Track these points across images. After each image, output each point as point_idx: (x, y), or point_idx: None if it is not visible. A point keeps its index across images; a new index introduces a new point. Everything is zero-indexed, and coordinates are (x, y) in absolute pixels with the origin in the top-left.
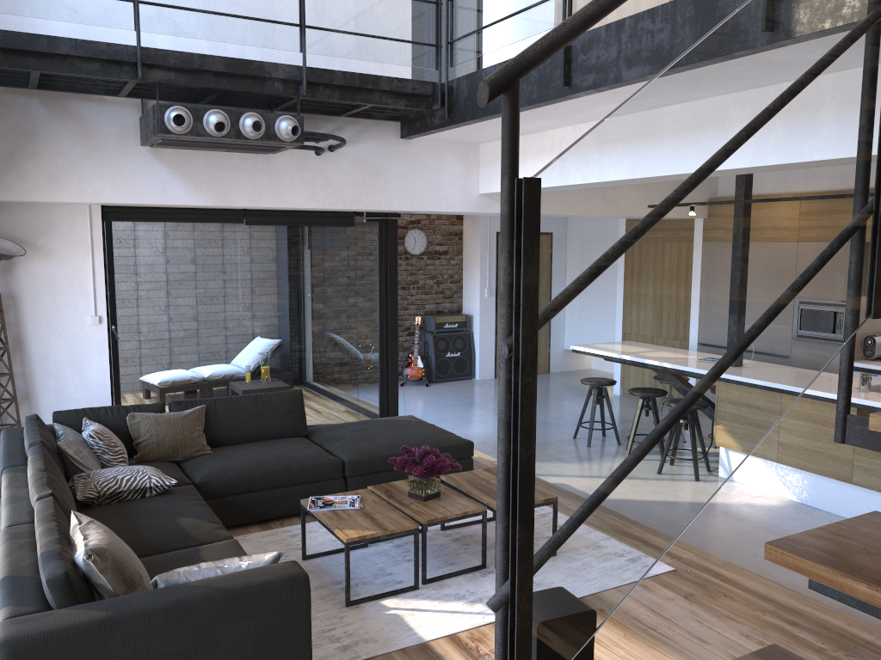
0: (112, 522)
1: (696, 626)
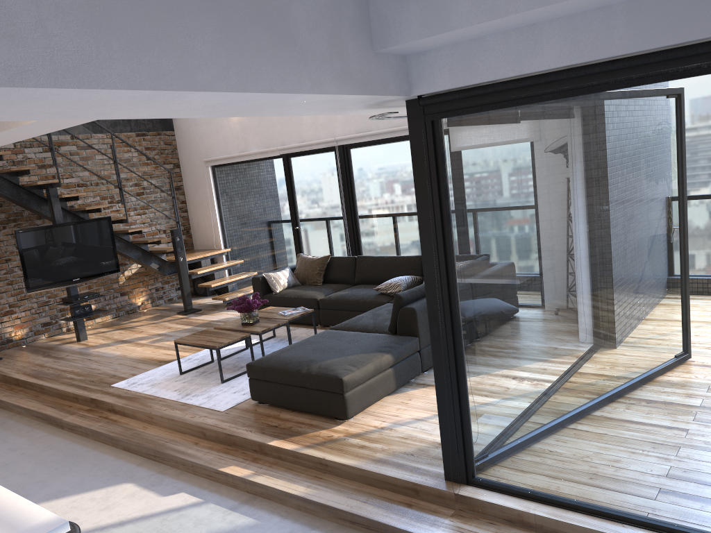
0: (373, 287)
1: (118, 367)
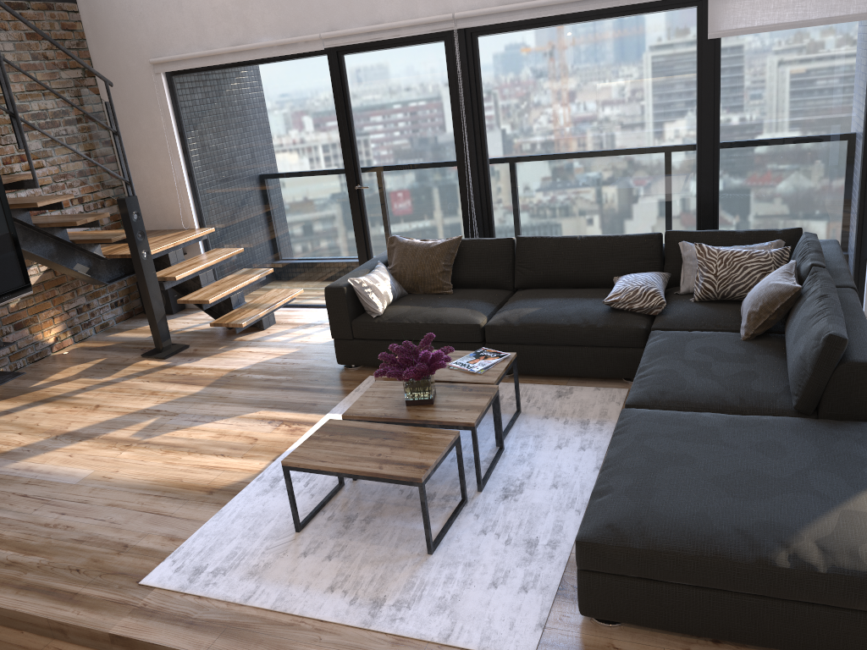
0: (570, 294)
1: (116, 517)
